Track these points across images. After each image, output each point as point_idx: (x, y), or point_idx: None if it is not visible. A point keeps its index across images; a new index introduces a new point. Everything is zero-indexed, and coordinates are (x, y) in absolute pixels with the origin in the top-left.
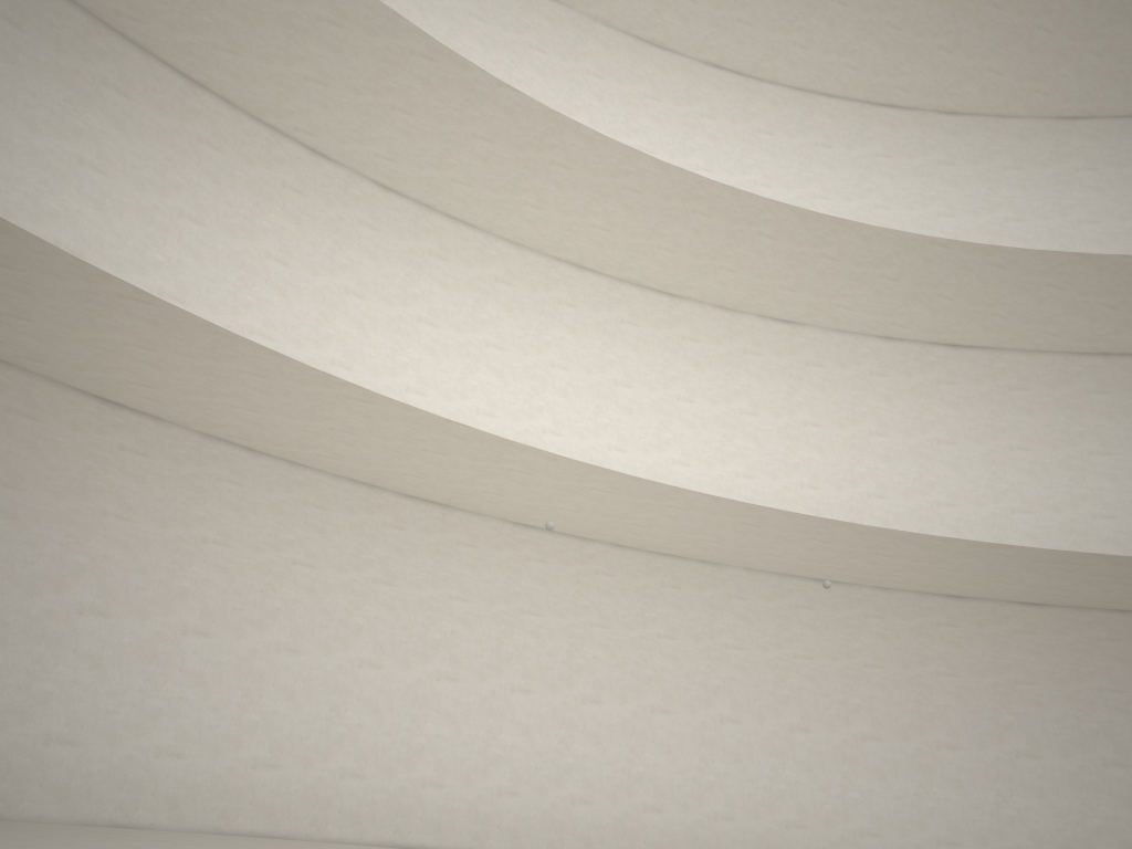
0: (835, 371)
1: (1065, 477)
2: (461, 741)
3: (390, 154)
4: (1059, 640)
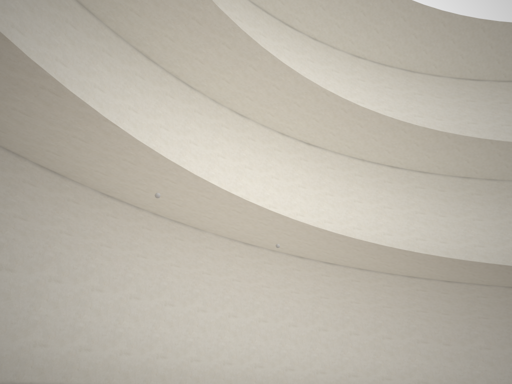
0: (260, 144)
1: (345, 209)
2: (60, 318)
3: None
4: (338, 280)
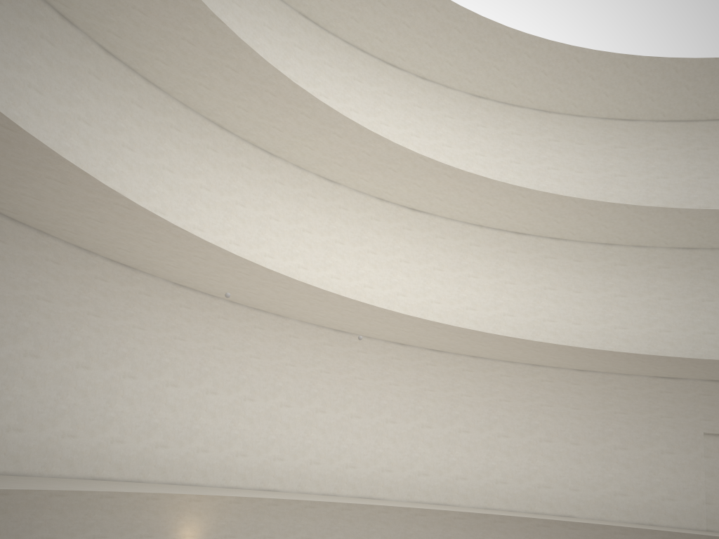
0: (353, 214)
1: (456, 286)
2: (136, 415)
3: (119, 33)
4: (446, 369)
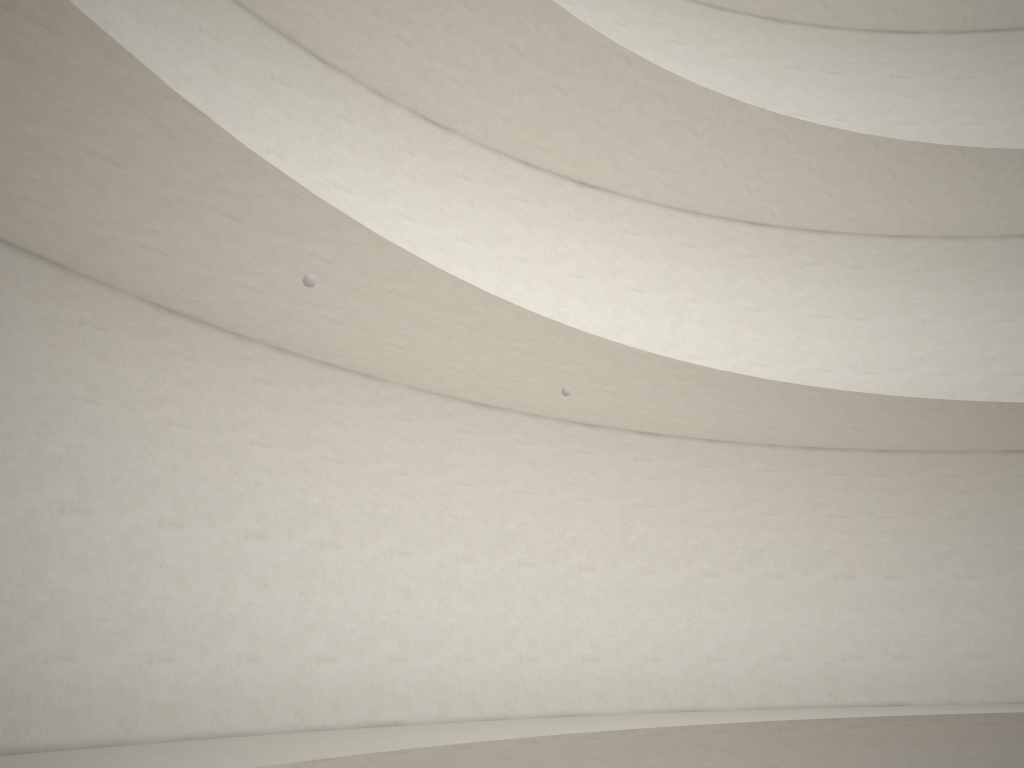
0: (482, 188)
1: (668, 319)
2: (97, 595)
3: None
4: (668, 467)
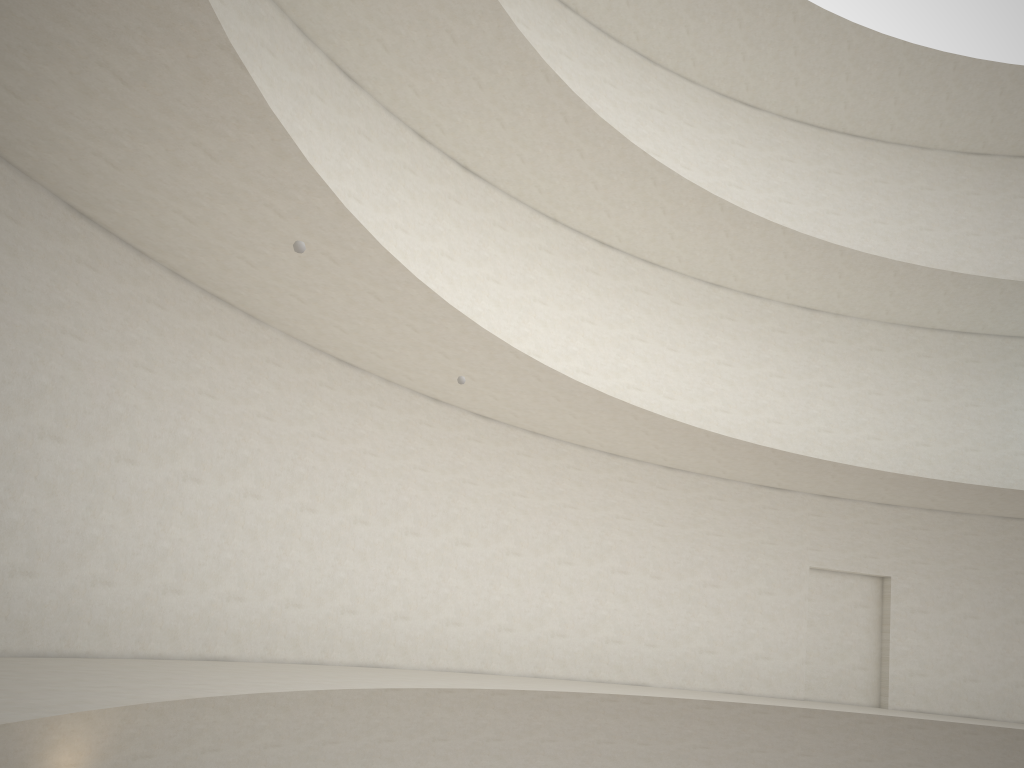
0: (379, 151)
1: (517, 314)
2: None
3: None
4: (495, 450)
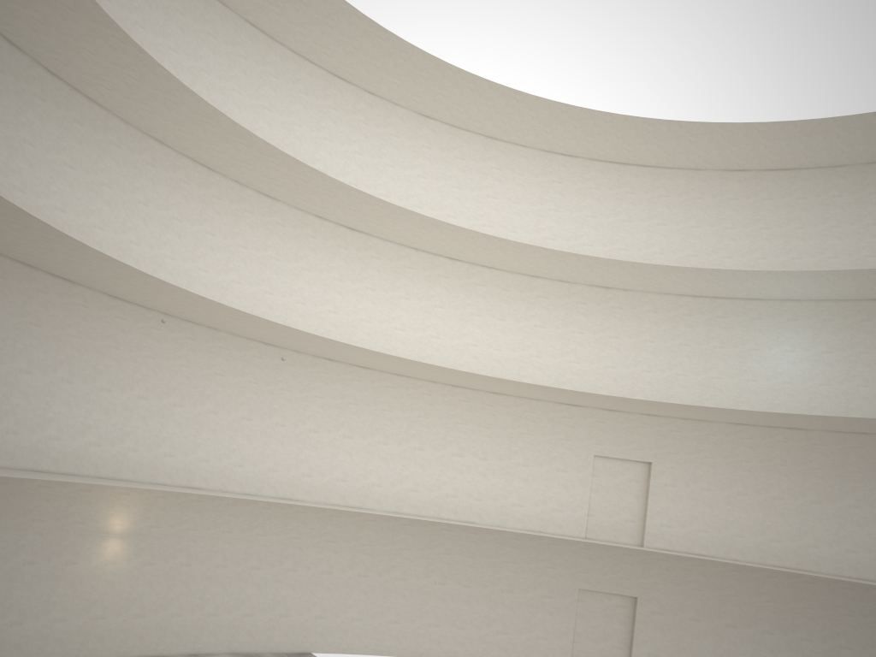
0: (290, 231)
1: (388, 307)
2: (72, 416)
3: (66, 62)
4: (371, 385)
